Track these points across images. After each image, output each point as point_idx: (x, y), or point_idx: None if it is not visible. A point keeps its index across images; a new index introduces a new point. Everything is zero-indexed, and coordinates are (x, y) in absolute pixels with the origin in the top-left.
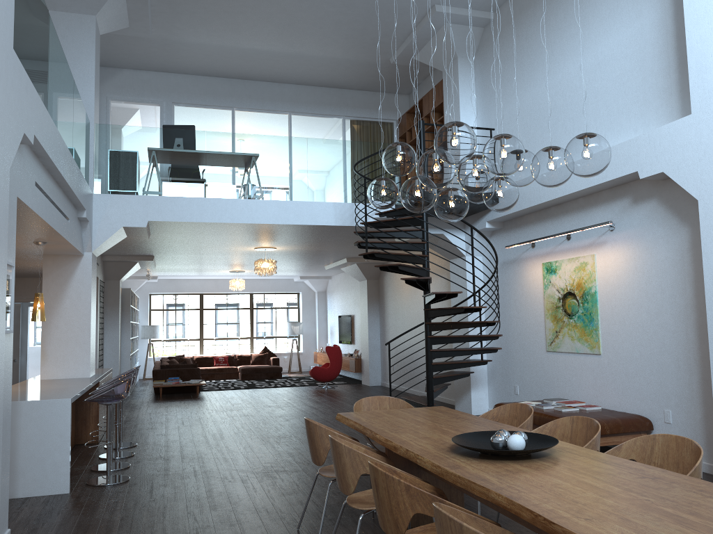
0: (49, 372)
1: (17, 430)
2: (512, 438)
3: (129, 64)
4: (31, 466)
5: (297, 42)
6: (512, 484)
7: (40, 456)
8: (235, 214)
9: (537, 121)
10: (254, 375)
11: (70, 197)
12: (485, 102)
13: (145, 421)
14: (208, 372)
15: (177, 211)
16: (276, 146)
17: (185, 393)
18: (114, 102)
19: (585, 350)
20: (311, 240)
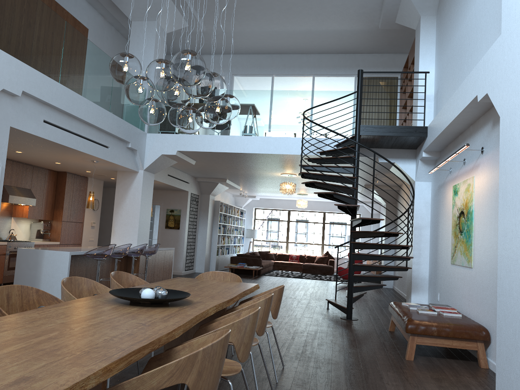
0: (115, 242)
1: (42, 267)
2: (143, 290)
3: (205, 51)
4: (47, 288)
5: (301, 21)
6: (55, 310)
7: (51, 284)
8: (232, 146)
9: (457, 61)
10: (311, 270)
11: (107, 133)
12: (438, 51)
13: None
14: (282, 264)
15: (195, 144)
16: (265, 97)
17: (249, 274)
18: None
19: (466, 263)
20: None
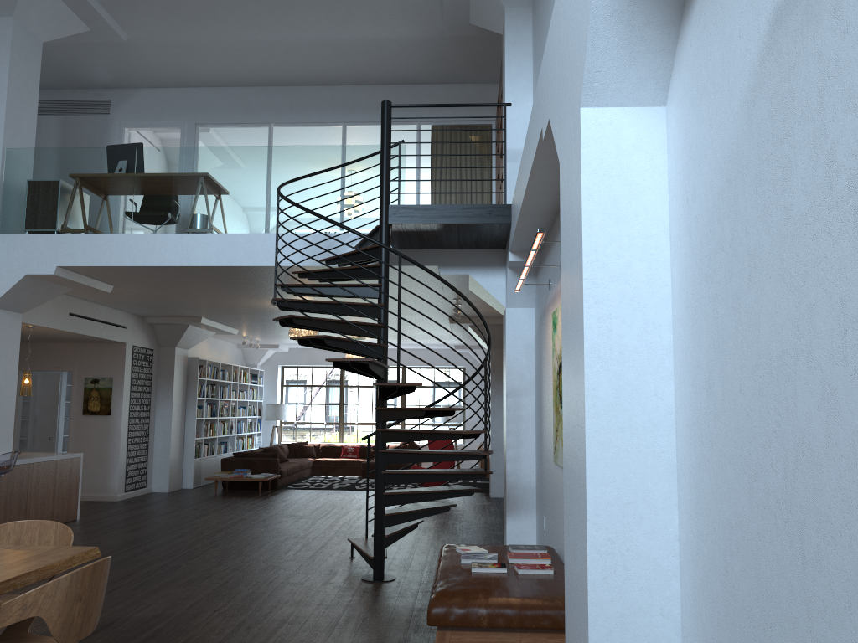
0: None
1: None
2: None
3: (141, 81)
4: None
5: (302, 21)
6: None
7: None
8: (165, 254)
9: None
10: None
11: None
12: (535, 68)
13: (110, 522)
14: (328, 465)
15: (93, 253)
16: (226, 160)
17: (257, 489)
18: (131, 130)
19: None
20: None
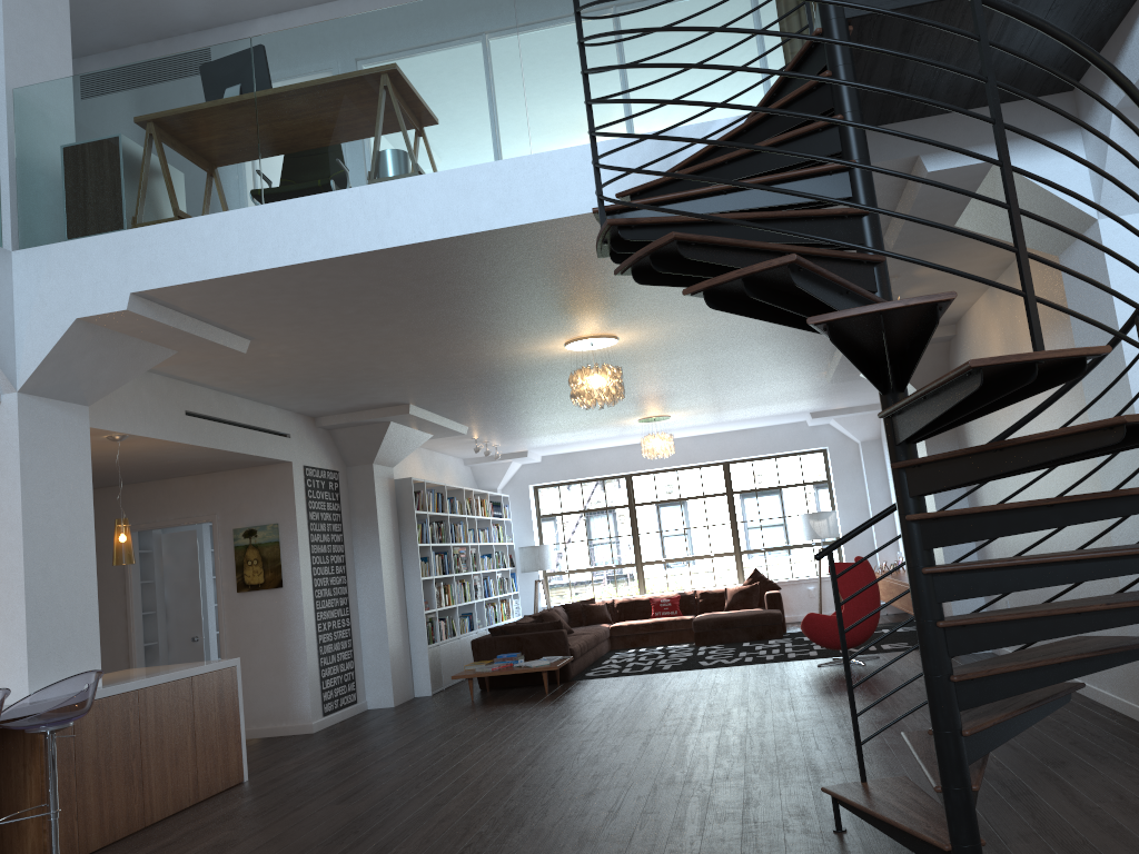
0: None
1: None
2: None
3: (255, 2)
4: None
5: None
6: None
7: None
8: (334, 234)
9: None
10: (721, 633)
11: None
12: None
13: (303, 781)
14: (635, 631)
15: (194, 256)
16: (429, 27)
17: (537, 685)
18: None
19: None
20: (651, 289)
